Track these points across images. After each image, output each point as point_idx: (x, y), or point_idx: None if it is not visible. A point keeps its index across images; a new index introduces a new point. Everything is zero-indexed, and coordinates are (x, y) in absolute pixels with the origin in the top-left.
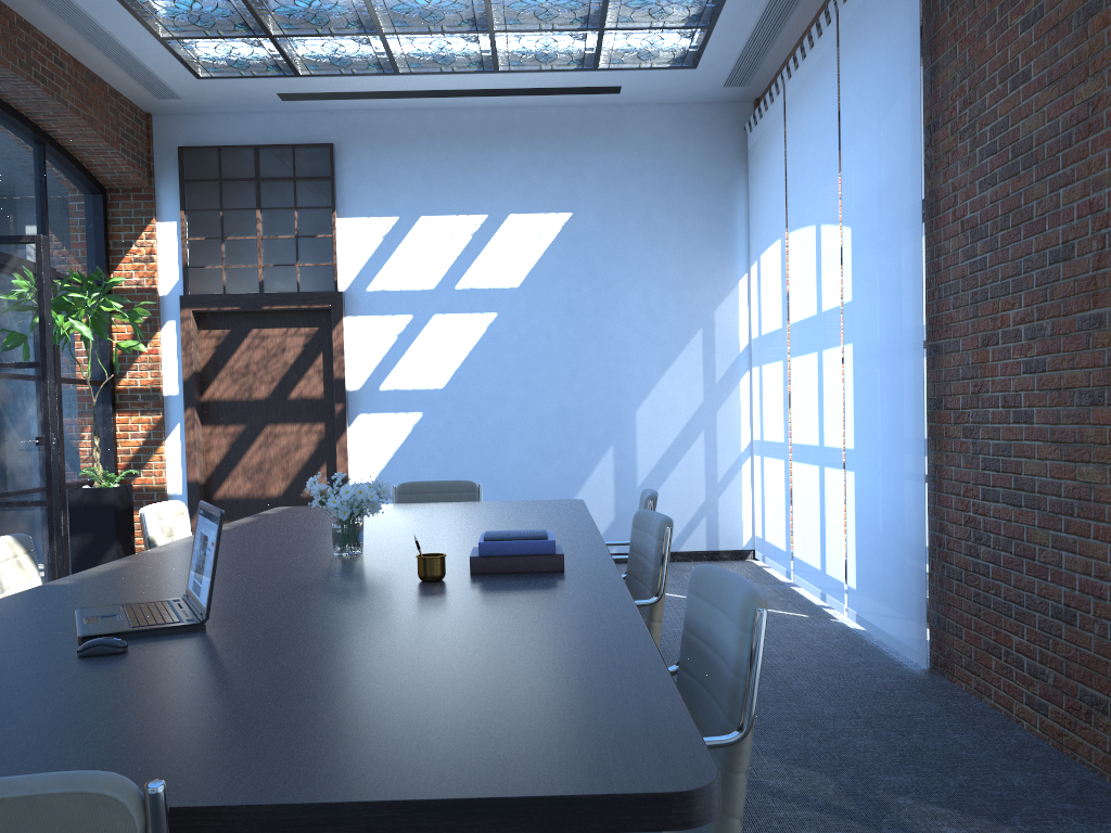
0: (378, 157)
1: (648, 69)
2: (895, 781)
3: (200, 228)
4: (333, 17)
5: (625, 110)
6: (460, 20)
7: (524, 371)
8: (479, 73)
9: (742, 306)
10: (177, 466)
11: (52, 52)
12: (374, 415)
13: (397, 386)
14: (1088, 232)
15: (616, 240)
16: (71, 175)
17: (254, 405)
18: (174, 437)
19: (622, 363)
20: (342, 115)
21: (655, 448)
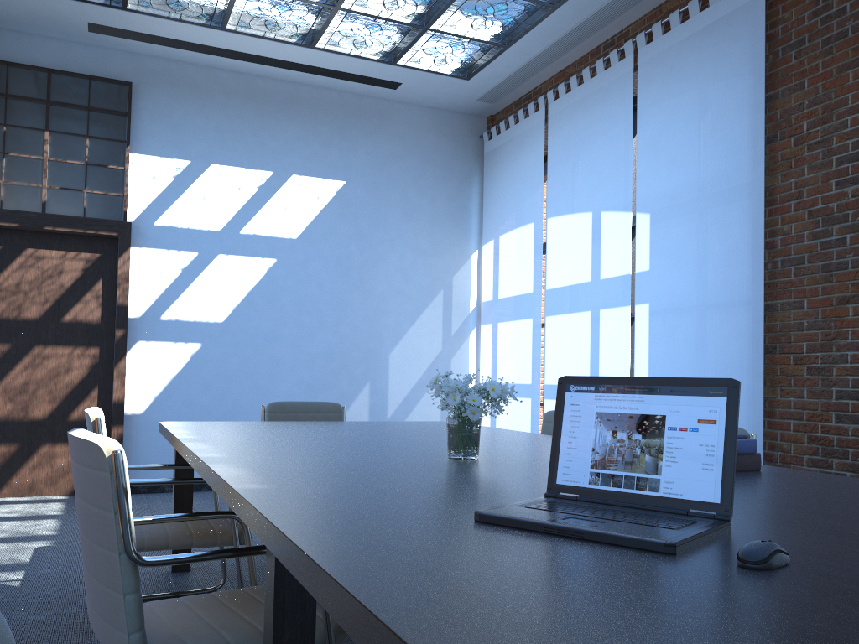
0: (174, 104)
1: (433, 73)
2: None
3: None
4: None
5: (392, 104)
6: None
7: (298, 313)
8: (295, 45)
9: (473, 275)
10: None
11: None
12: (154, 343)
13: (178, 317)
14: None
15: (380, 209)
16: None
17: (22, 324)
18: None
19: (380, 313)
20: (141, 58)
21: (403, 386)
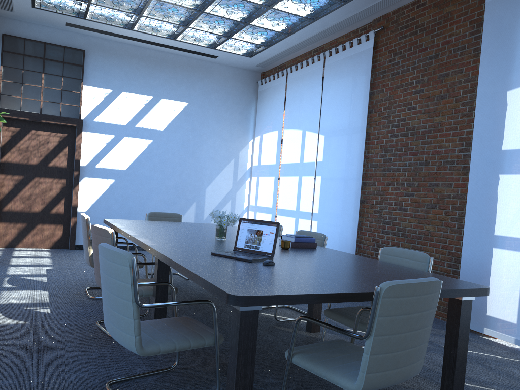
0: (105, 61)
1: (233, 53)
2: None
3: (10, 76)
4: (126, 4)
5: (213, 64)
6: (178, 20)
7: (162, 167)
8: (166, 38)
9: (249, 152)
10: None
11: None
12: (92, 178)
13: (104, 166)
14: (435, 159)
15: (205, 117)
16: None
17: (29, 167)
18: None
19: (202, 168)
20: (89, 38)
21: (212, 205)
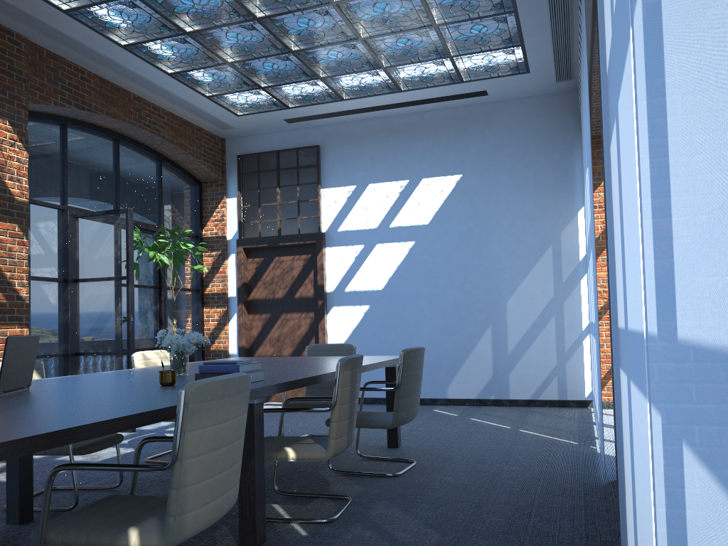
0: (344, 151)
1: (497, 77)
2: (480, 543)
3: (247, 200)
4: (289, 72)
5: (496, 105)
6: (360, 63)
7: (432, 277)
8: (390, 93)
9: (581, 229)
10: (234, 338)
11: (156, 111)
12: (341, 307)
13: (355, 289)
14: None
15: (491, 189)
16: (179, 175)
17: (276, 301)
18: (233, 321)
19: (496, 271)
20: (324, 128)
21: (520, 328)
